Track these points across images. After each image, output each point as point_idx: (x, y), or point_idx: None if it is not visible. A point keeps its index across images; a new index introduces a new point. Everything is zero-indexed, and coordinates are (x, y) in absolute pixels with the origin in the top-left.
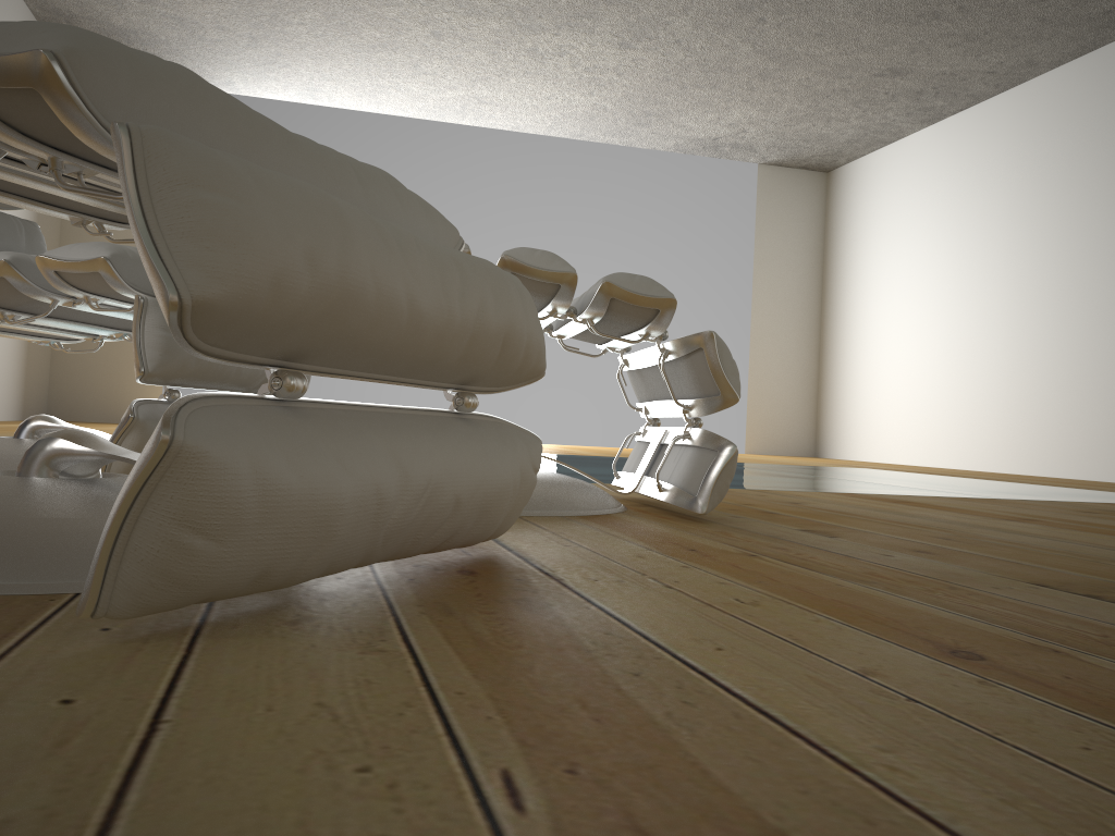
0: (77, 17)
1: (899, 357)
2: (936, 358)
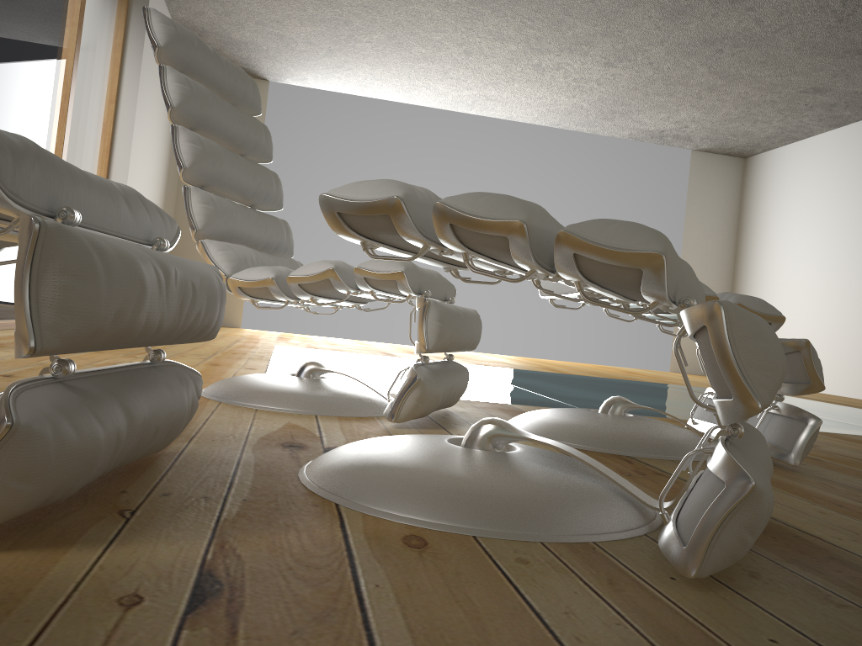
0: (207, 32)
1: (800, 306)
2: (832, 309)
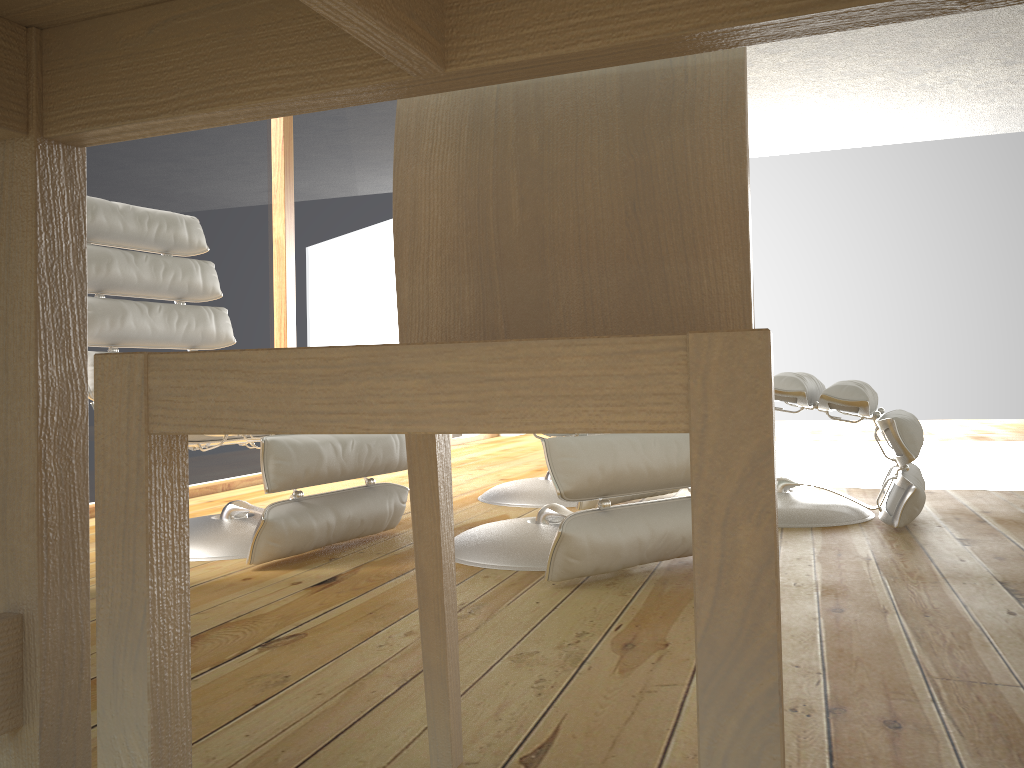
0: None
1: None
2: None
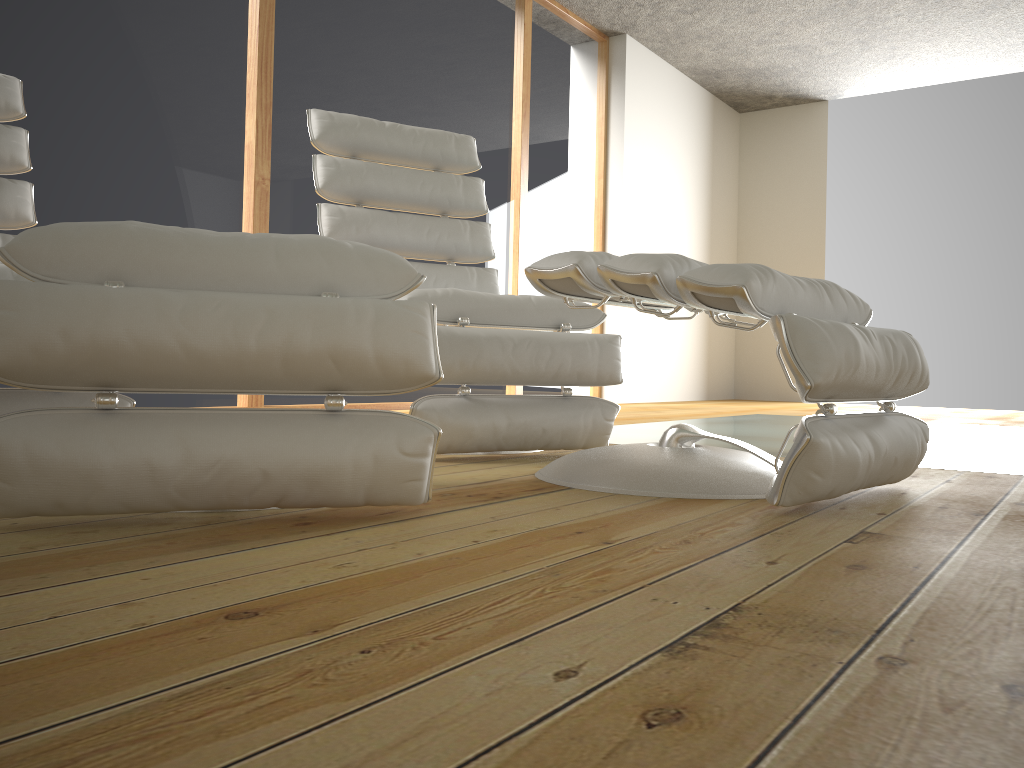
0: (721, 72)
1: None
2: None
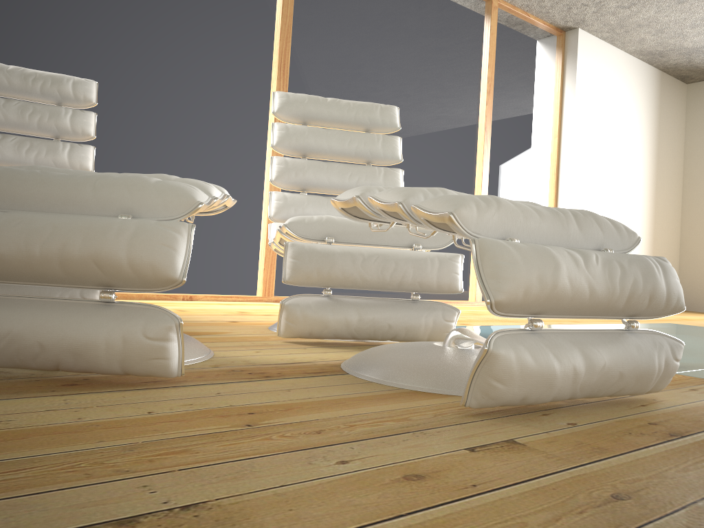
0: (664, 52)
1: None
2: None
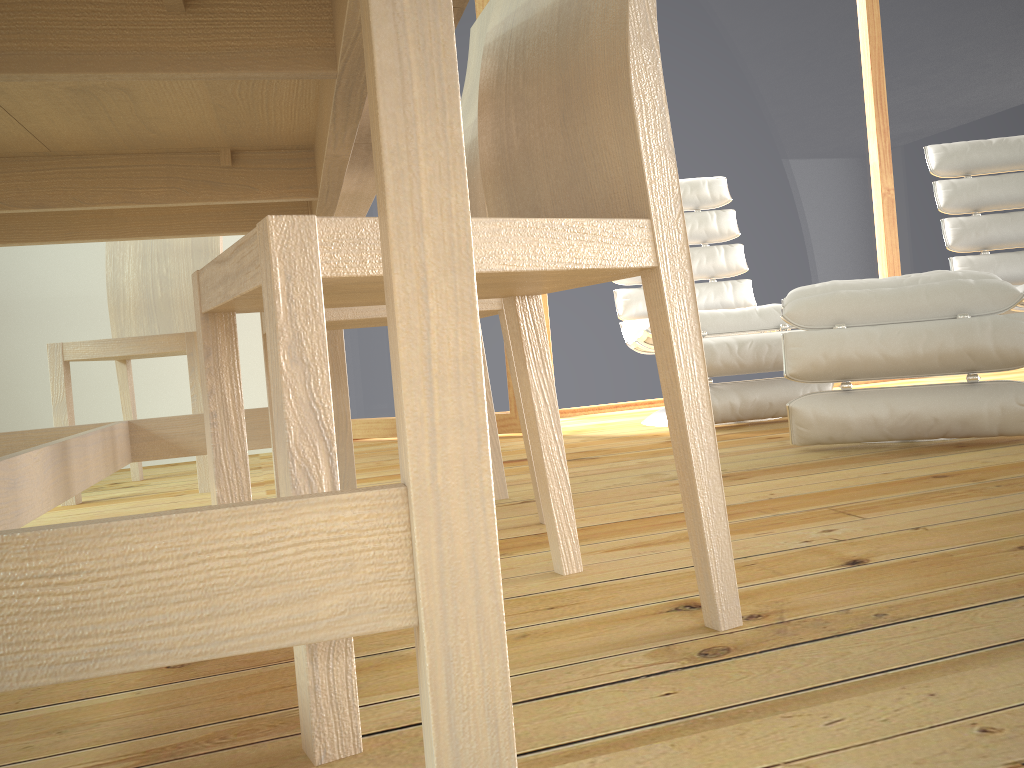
0: None
1: None
2: None
